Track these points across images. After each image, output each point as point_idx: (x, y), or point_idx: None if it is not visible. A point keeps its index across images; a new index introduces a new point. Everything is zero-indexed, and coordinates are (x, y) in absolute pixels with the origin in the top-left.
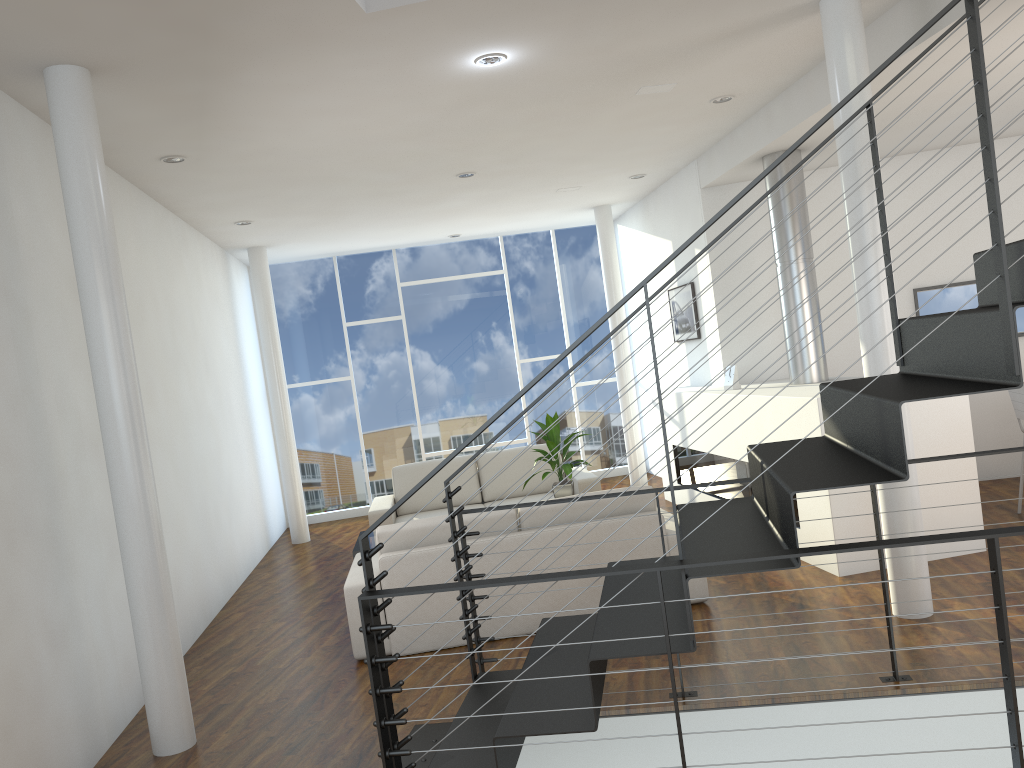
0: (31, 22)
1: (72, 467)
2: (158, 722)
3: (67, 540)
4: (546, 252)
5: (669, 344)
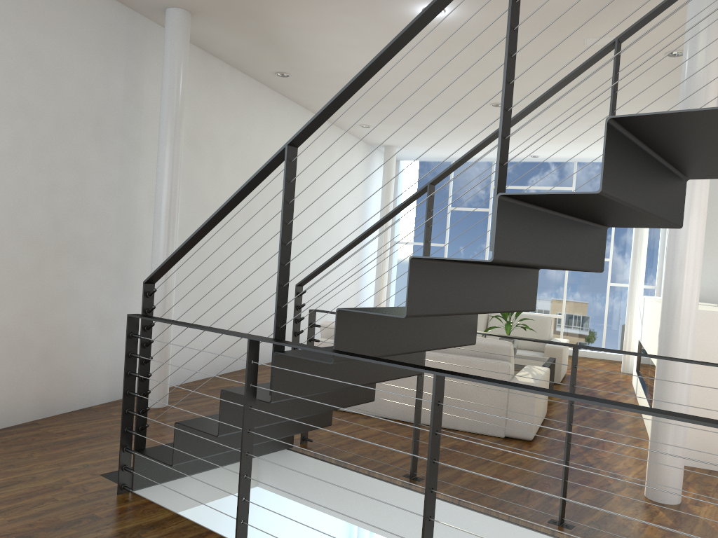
0: None
1: (152, 237)
2: None
3: (133, 275)
4: None
5: None
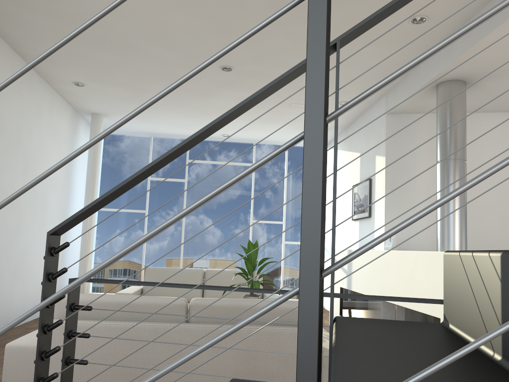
0: None
1: None
2: None
3: None
4: (281, 158)
5: (348, 222)
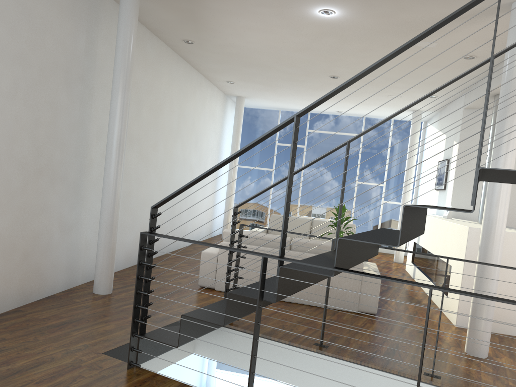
0: None
1: (97, 162)
2: (97, 278)
3: (84, 191)
4: (386, 130)
5: (433, 190)
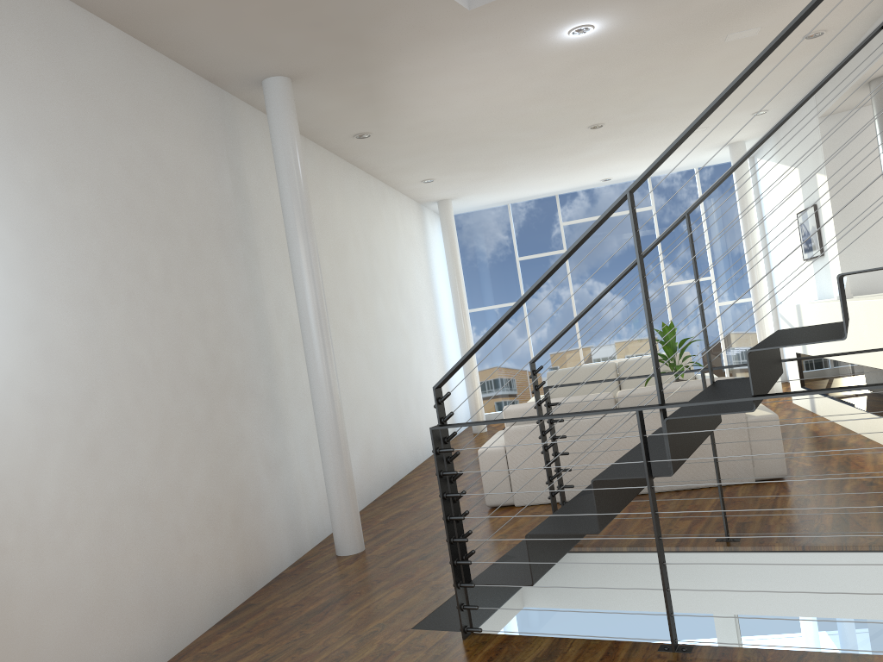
0: (247, 51)
1: (286, 355)
2: (338, 531)
3: (282, 403)
4: (690, 188)
5: (800, 263)
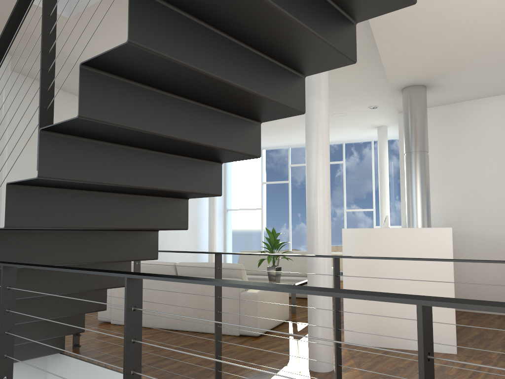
0: None
1: None
2: None
3: None
4: (367, 153)
5: None
